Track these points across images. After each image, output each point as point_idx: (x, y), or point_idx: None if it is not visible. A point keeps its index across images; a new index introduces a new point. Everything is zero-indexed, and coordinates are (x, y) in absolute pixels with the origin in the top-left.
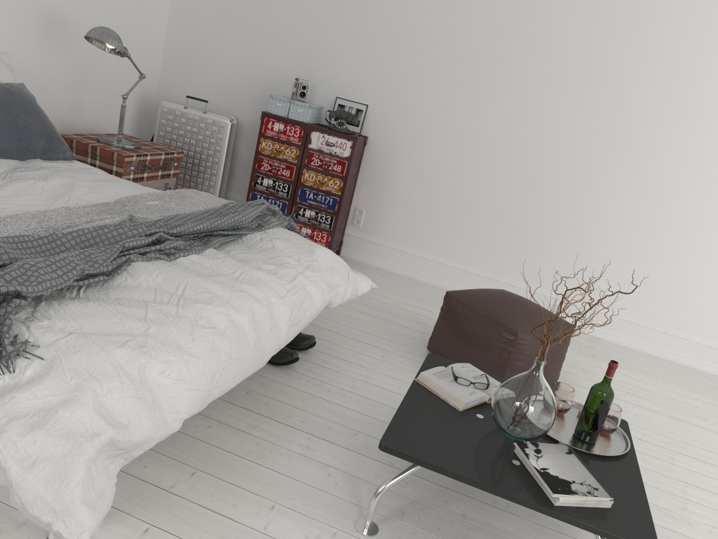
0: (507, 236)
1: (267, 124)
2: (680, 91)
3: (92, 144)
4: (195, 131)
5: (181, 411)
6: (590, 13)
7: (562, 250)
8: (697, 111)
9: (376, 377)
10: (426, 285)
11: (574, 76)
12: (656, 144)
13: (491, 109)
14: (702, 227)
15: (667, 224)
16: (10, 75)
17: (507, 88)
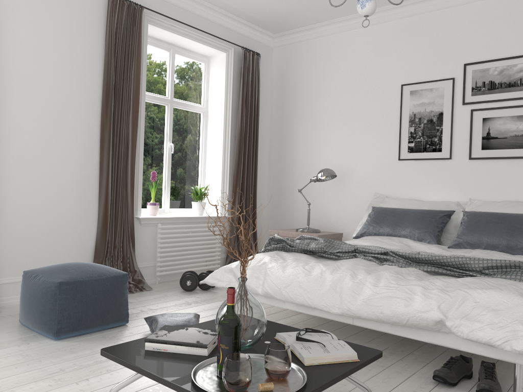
0: None
1: None
2: None
3: None
4: None
5: (264, 286)
6: None
7: None
8: None
9: None
10: None
11: None
12: None
13: None
14: None
15: None
16: None
17: None
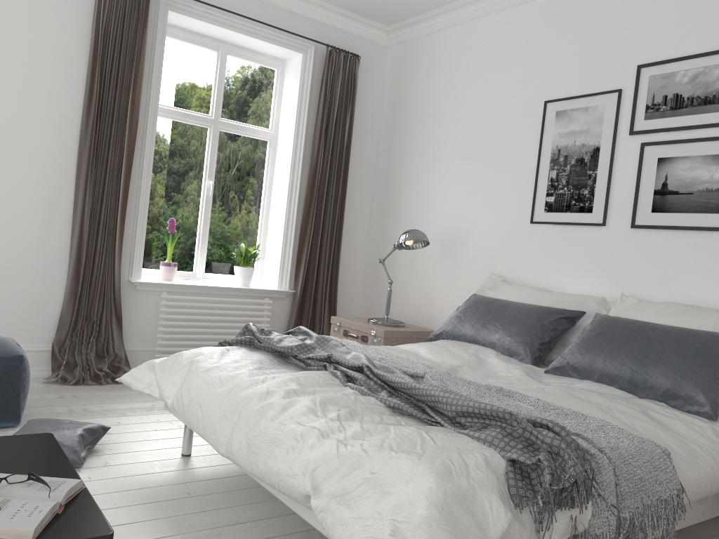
0: None
1: None
2: None
3: None
4: None
5: (174, 398)
6: None
7: None
8: None
9: None
10: None
11: None
12: None
13: None
14: None
15: None
16: None
17: None
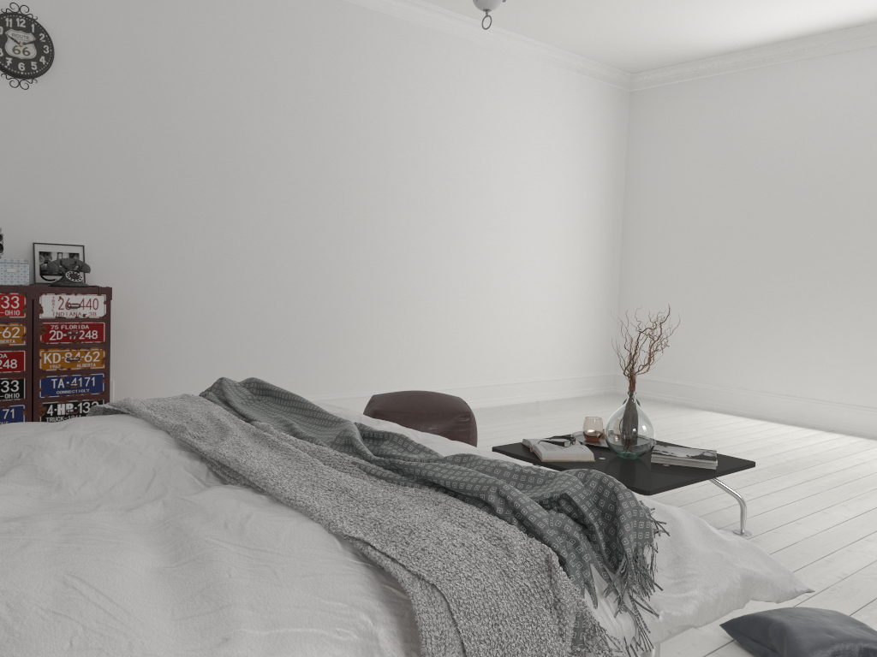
0: (283, 353)
1: None
2: (381, 182)
3: None
4: None
5: None
6: (298, 118)
7: (333, 349)
8: (396, 197)
9: None
10: None
11: (301, 178)
12: (377, 231)
13: (234, 224)
14: (423, 293)
15: (401, 298)
16: None
17: (244, 199)
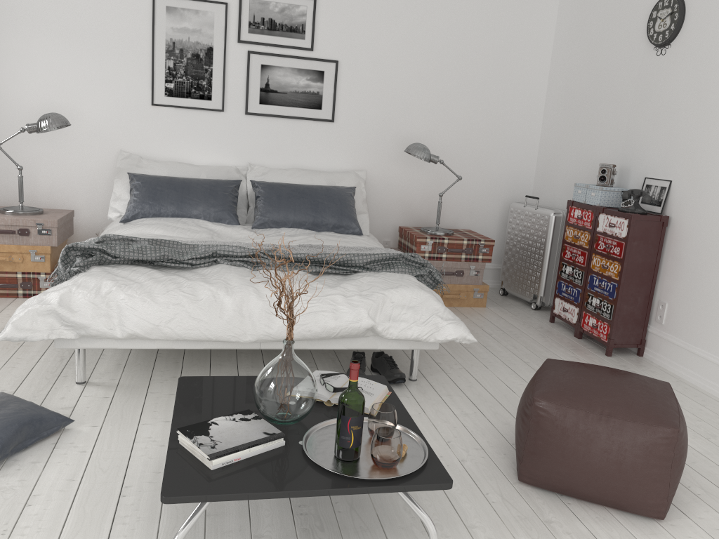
0: None
1: (570, 212)
2: None
3: (408, 231)
4: (529, 226)
5: (126, 326)
6: None
7: None
8: None
9: (417, 418)
10: (715, 404)
11: None
12: None
13: None
14: None
15: None
16: (352, 183)
17: None
